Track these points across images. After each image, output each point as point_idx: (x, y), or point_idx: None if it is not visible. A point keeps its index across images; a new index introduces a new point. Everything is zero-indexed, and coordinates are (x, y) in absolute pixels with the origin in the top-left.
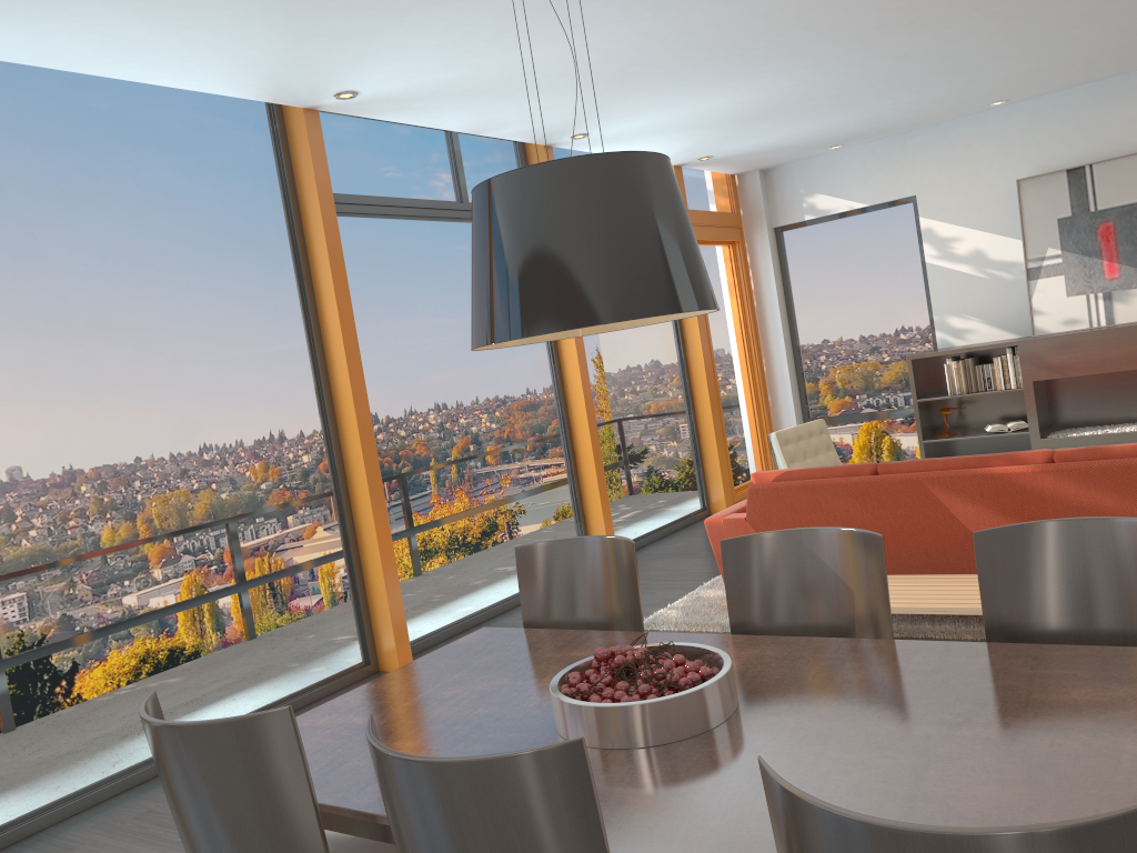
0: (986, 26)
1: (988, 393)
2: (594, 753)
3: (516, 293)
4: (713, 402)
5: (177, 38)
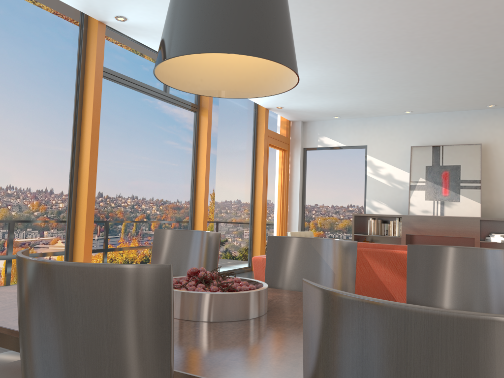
0: (414, 66)
1: (386, 236)
2: (175, 321)
3: (187, 30)
4: (263, 218)
5: None
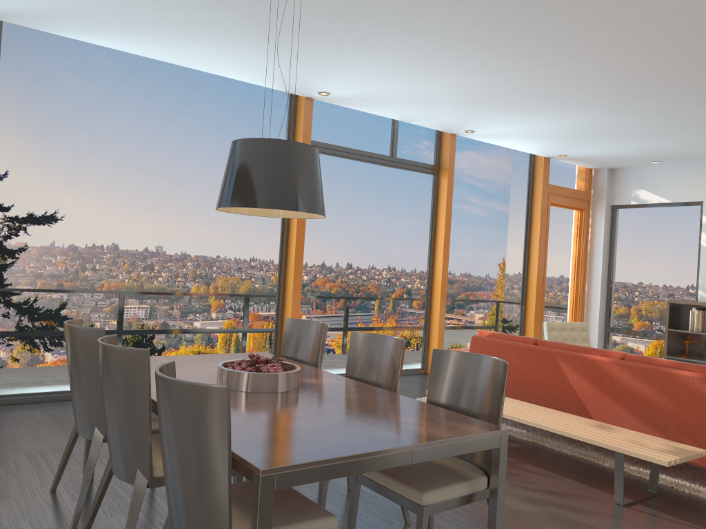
0: None
1: None
2: None
3: (224, 189)
4: (538, 300)
5: (231, 59)
